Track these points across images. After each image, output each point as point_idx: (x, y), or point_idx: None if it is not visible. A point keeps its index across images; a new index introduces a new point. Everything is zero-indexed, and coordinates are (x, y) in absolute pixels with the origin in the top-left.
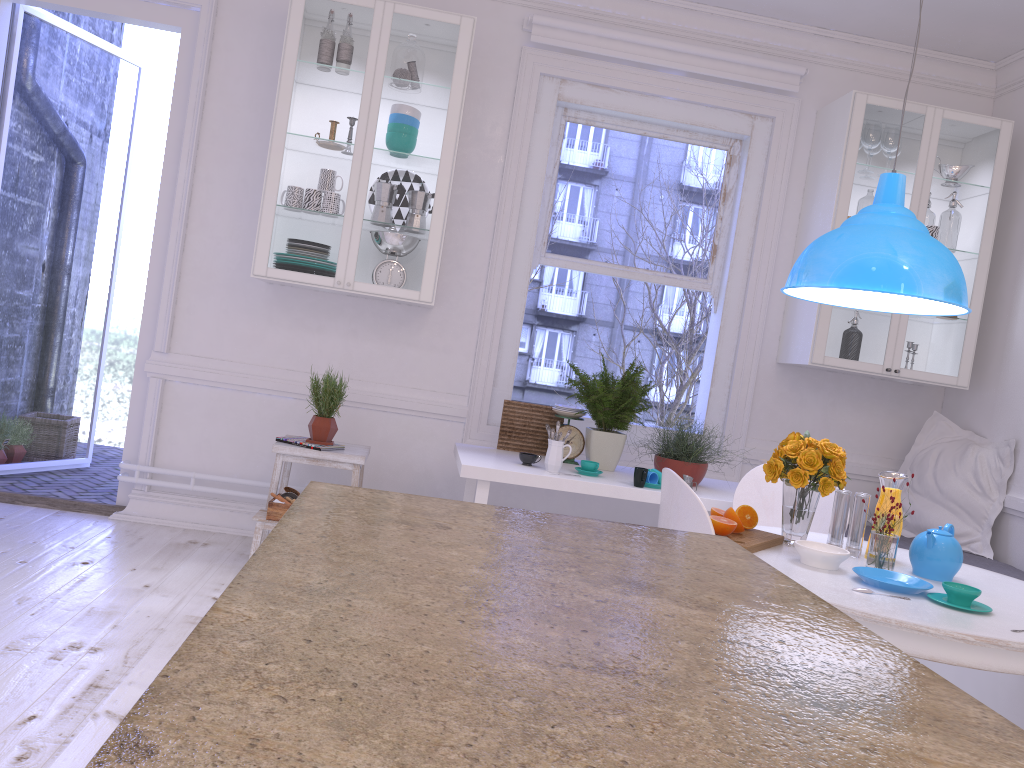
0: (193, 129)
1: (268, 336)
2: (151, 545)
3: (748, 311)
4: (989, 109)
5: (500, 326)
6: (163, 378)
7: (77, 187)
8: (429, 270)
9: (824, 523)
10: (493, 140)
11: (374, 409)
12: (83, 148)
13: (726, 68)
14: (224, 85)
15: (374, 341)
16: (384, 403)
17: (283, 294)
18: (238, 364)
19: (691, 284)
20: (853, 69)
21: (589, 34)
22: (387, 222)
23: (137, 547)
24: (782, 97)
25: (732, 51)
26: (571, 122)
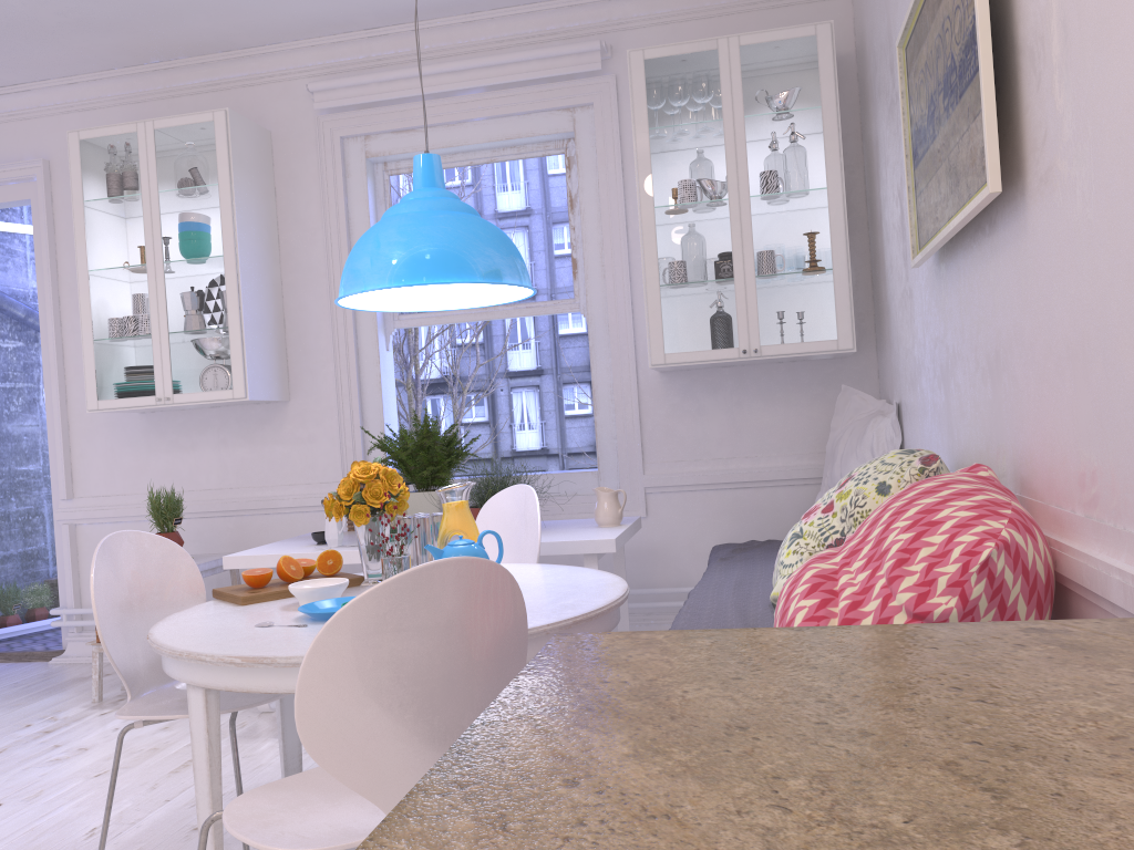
0: (50, 288)
1: (151, 463)
2: (49, 683)
3: (613, 322)
4: (848, 10)
5: (357, 403)
6: (73, 523)
7: (28, 363)
8: (237, 366)
9: (534, 550)
10: (310, 218)
11: (257, 514)
12: (26, 326)
13: (517, 70)
14: (69, 240)
15: (244, 446)
16: (263, 506)
17: (155, 420)
18: (131, 496)
19: (557, 308)
20: (668, 21)
21: (369, 83)
22: (190, 330)
23: (32, 687)
24: (593, 79)
25: (528, 49)
26: (395, 175)
